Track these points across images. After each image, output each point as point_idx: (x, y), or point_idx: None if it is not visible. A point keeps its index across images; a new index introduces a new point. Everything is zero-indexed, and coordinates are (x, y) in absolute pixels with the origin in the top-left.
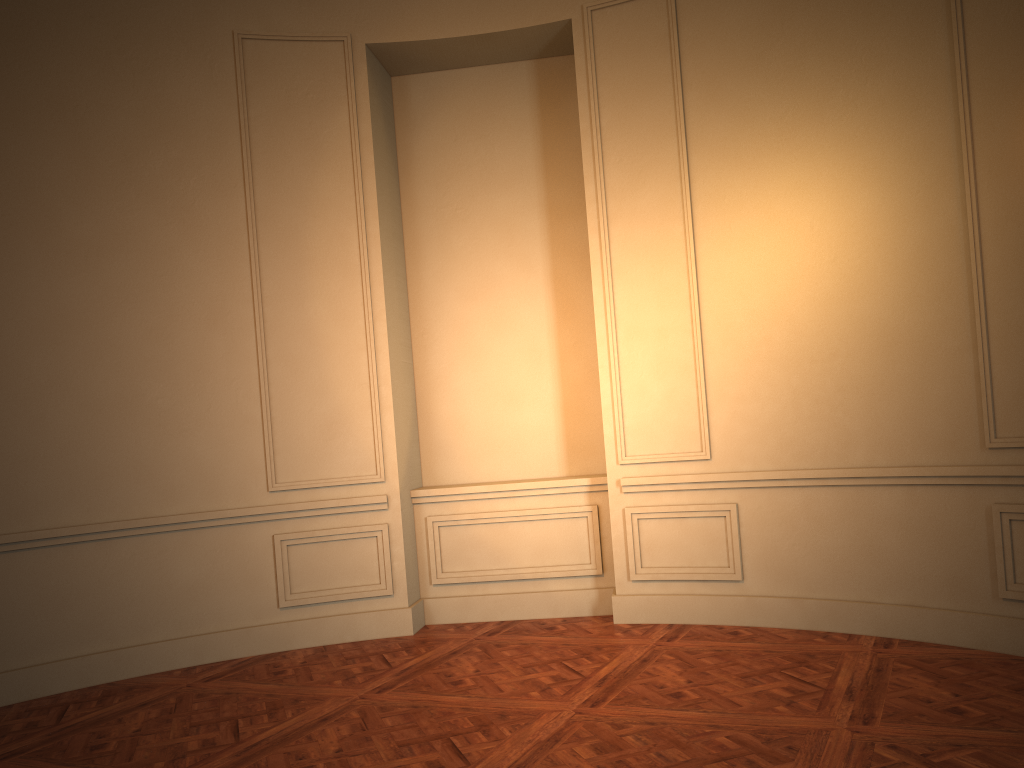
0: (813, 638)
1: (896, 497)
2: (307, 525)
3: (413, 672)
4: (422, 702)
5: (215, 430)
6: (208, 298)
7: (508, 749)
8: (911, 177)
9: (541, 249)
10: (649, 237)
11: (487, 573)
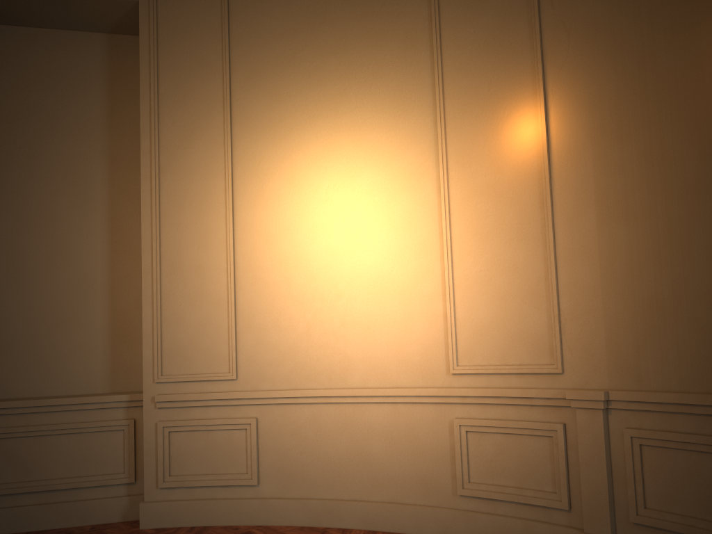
0: None
1: (383, 412)
2: None
3: None
4: None
5: None
6: None
7: None
8: (402, 161)
9: (101, 192)
10: (195, 188)
11: (17, 485)
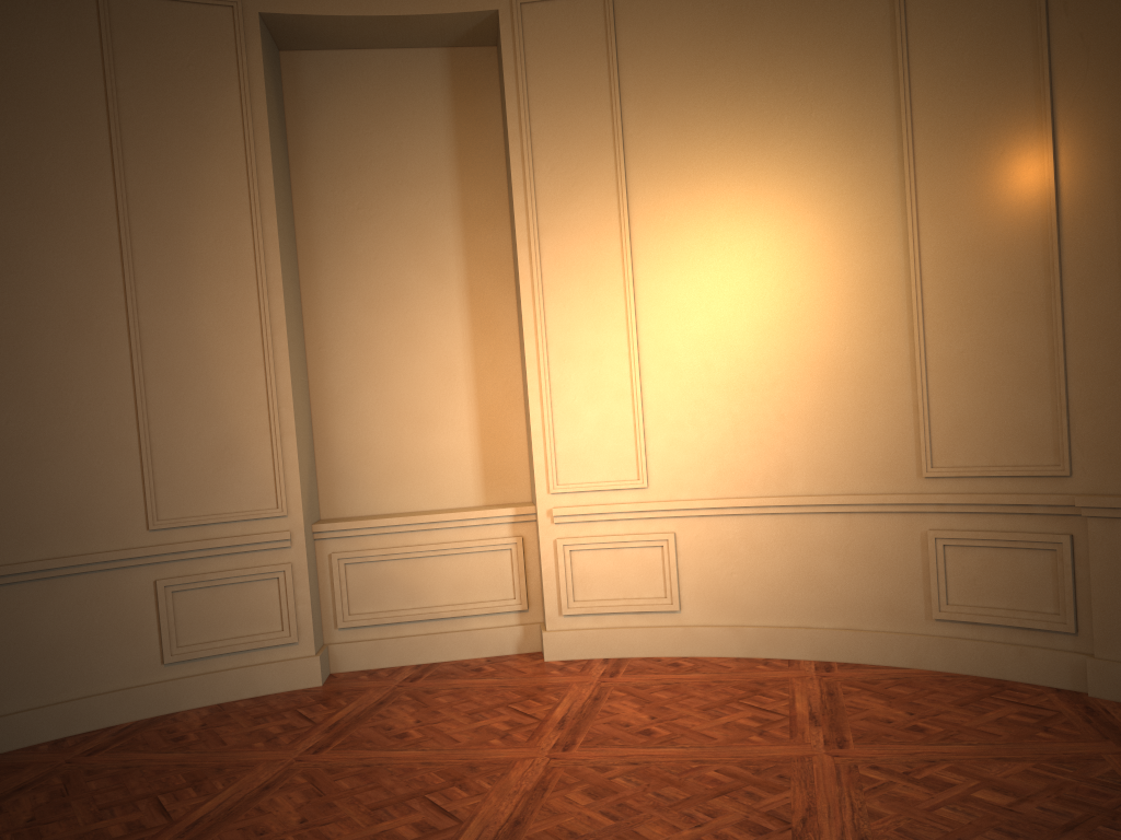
0: (755, 666)
1: (835, 524)
2: (196, 568)
3: (344, 727)
4: (373, 760)
5: (81, 459)
6: (70, 302)
7: (496, 802)
8: (855, 211)
9: (455, 258)
10: (583, 253)
11: (401, 613)
